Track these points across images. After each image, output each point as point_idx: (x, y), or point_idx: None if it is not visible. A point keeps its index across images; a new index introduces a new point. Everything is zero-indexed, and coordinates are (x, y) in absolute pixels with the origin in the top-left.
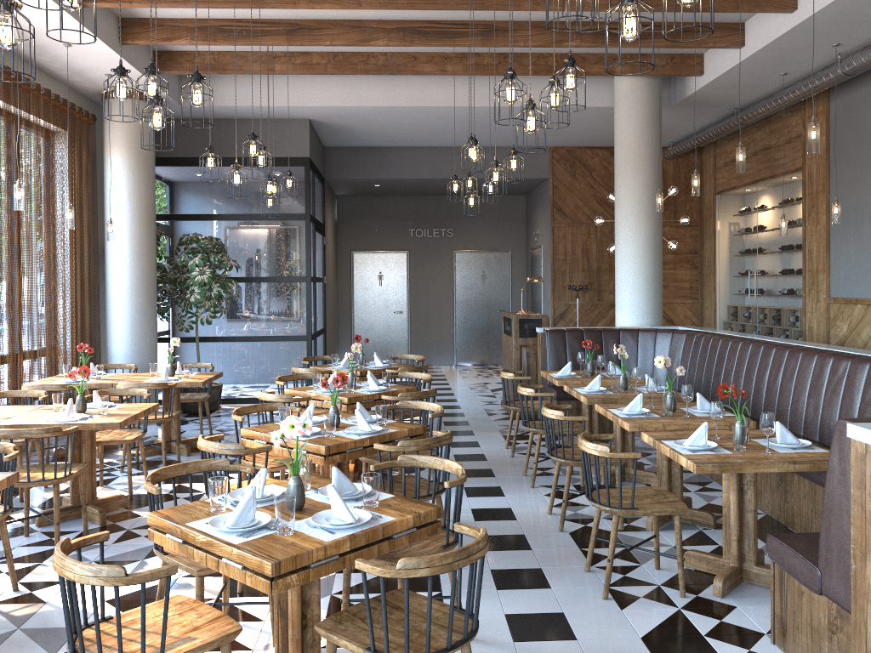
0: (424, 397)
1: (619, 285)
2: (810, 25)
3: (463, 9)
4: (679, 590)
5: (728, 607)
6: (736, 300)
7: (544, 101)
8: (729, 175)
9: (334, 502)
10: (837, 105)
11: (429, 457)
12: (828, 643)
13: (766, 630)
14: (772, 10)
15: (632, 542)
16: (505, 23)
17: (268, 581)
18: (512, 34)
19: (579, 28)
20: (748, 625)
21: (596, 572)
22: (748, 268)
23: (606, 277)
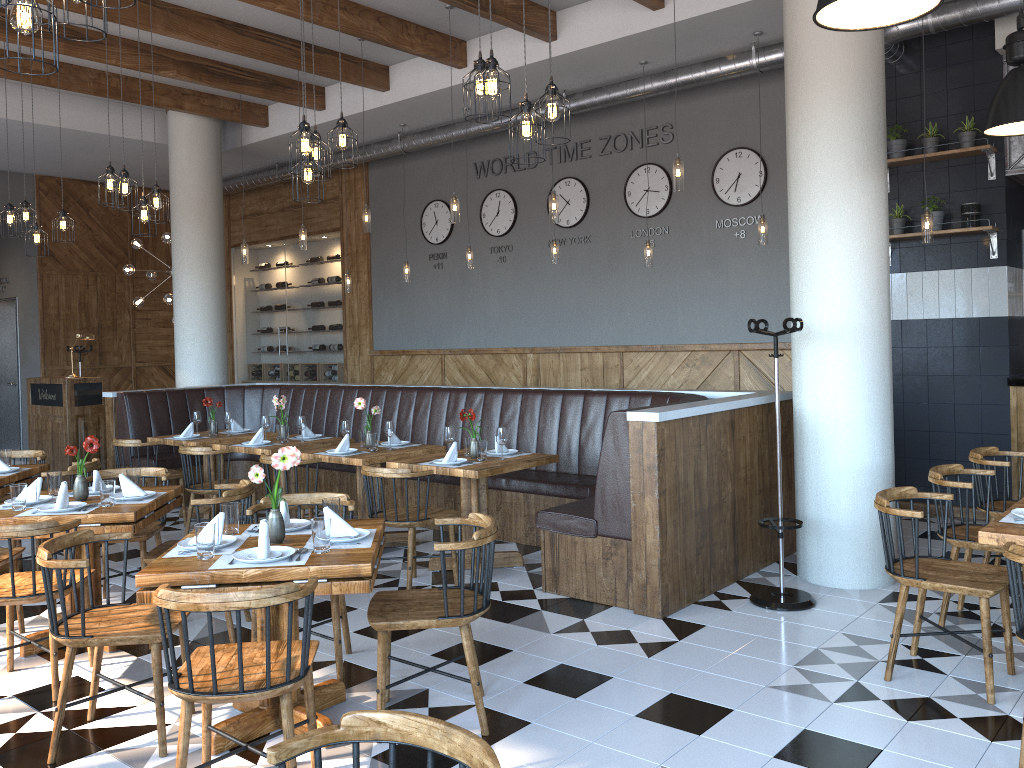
0: (95, 469)
1: (184, 341)
2: (398, 106)
3: (84, 14)
4: (449, 584)
5: (493, 583)
6: (260, 358)
7: (81, 124)
8: (249, 229)
9: (336, 521)
10: (377, 174)
11: (293, 494)
12: (603, 567)
13: (531, 587)
14: (372, 86)
15: None
16: (94, 33)
17: (367, 580)
18: (152, 58)
19: (176, 58)
20: (518, 588)
21: (375, 590)
22: (275, 325)
23: (110, 336)
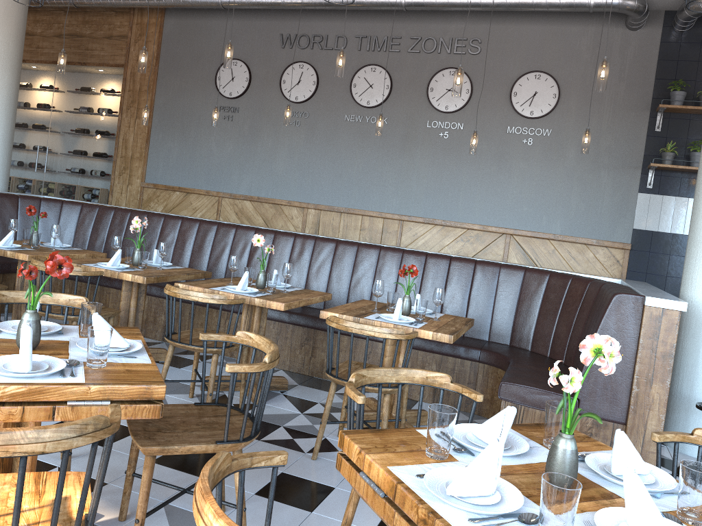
0: None
1: None
2: None
3: None
4: None
5: None
6: (11, 171)
7: None
8: None
9: (632, 452)
10: (173, 23)
11: (378, 369)
12: None
13: None
14: None
15: (273, 419)
16: None
17: None
18: None
19: None
20: None
21: (321, 457)
22: (33, 142)
23: None
